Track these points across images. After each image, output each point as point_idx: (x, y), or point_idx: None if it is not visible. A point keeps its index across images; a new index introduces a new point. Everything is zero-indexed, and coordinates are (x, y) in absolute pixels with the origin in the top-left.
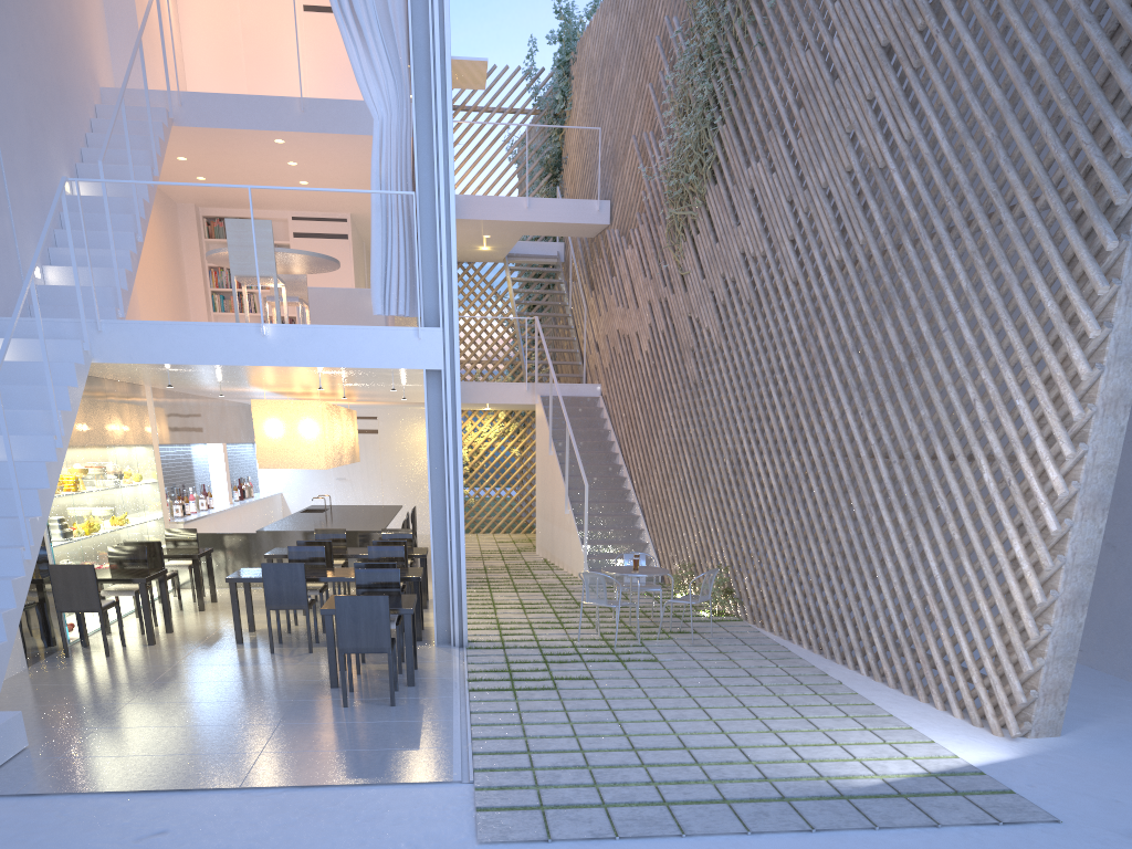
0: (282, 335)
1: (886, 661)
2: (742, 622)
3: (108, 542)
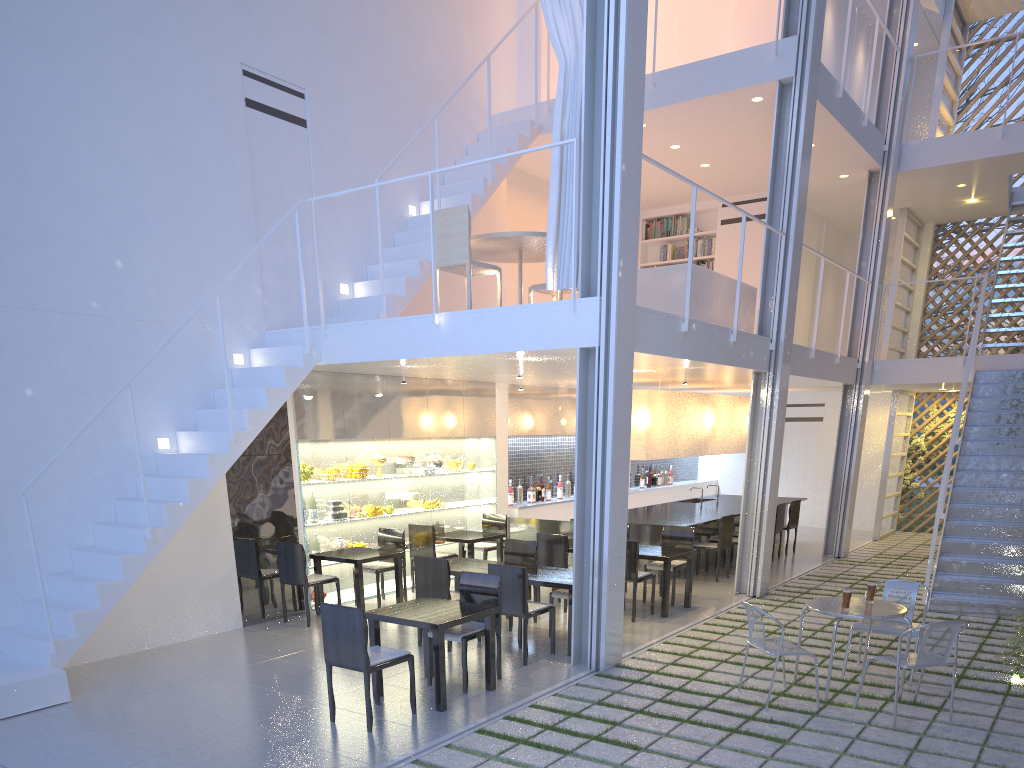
0: (452, 323)
1: None
2: None
3: (397, 523)
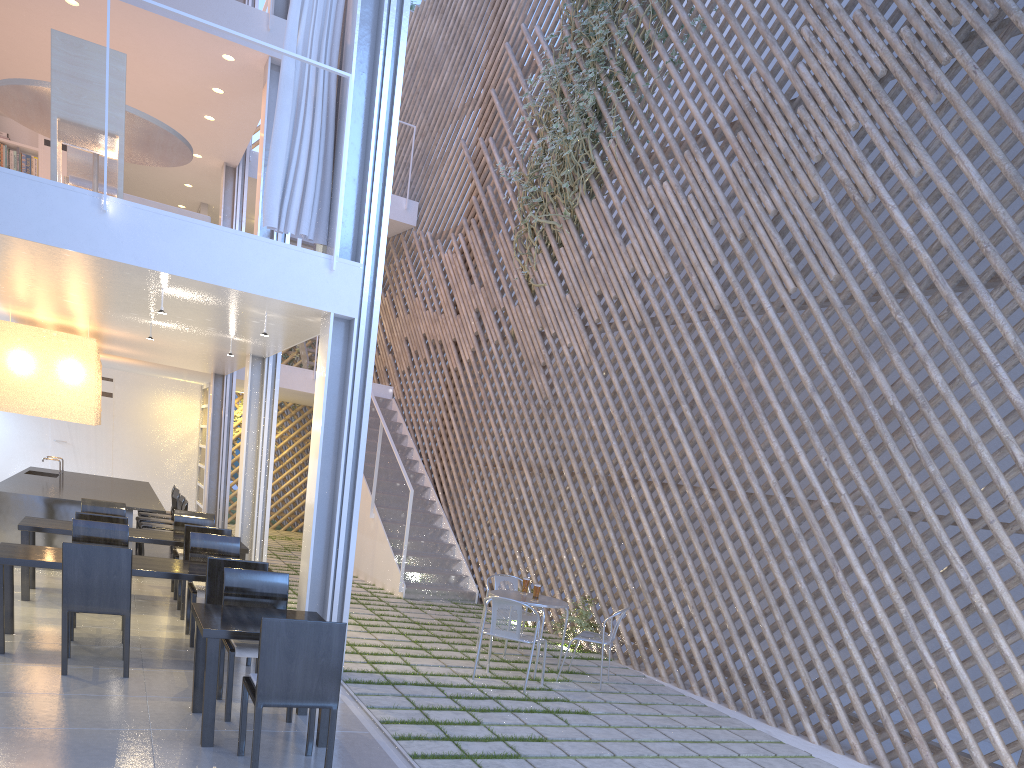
0: (133, 219)
1: (852, 732)
2: (615, 663)
3: None
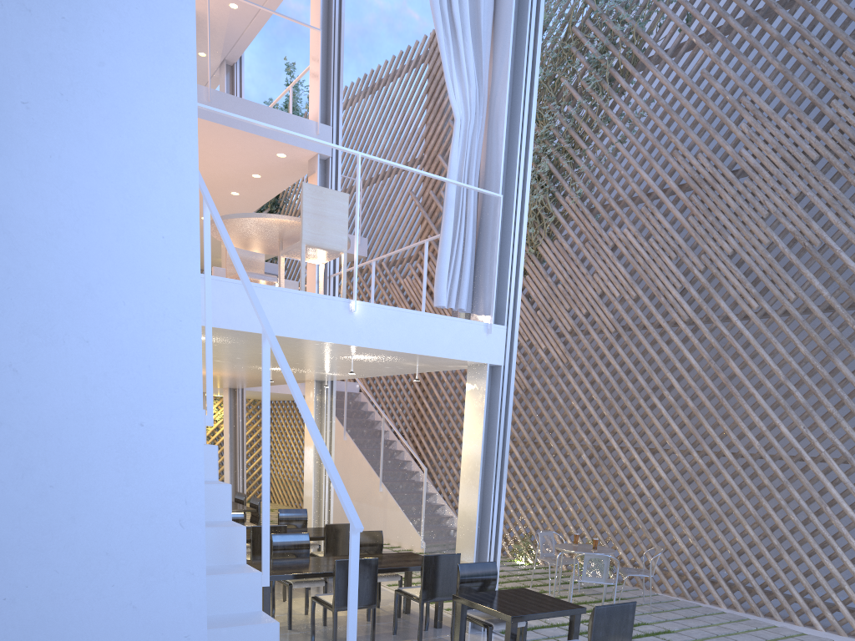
0: (369, 314)
1: (854, 620)
2: (626, 586)
3: None
